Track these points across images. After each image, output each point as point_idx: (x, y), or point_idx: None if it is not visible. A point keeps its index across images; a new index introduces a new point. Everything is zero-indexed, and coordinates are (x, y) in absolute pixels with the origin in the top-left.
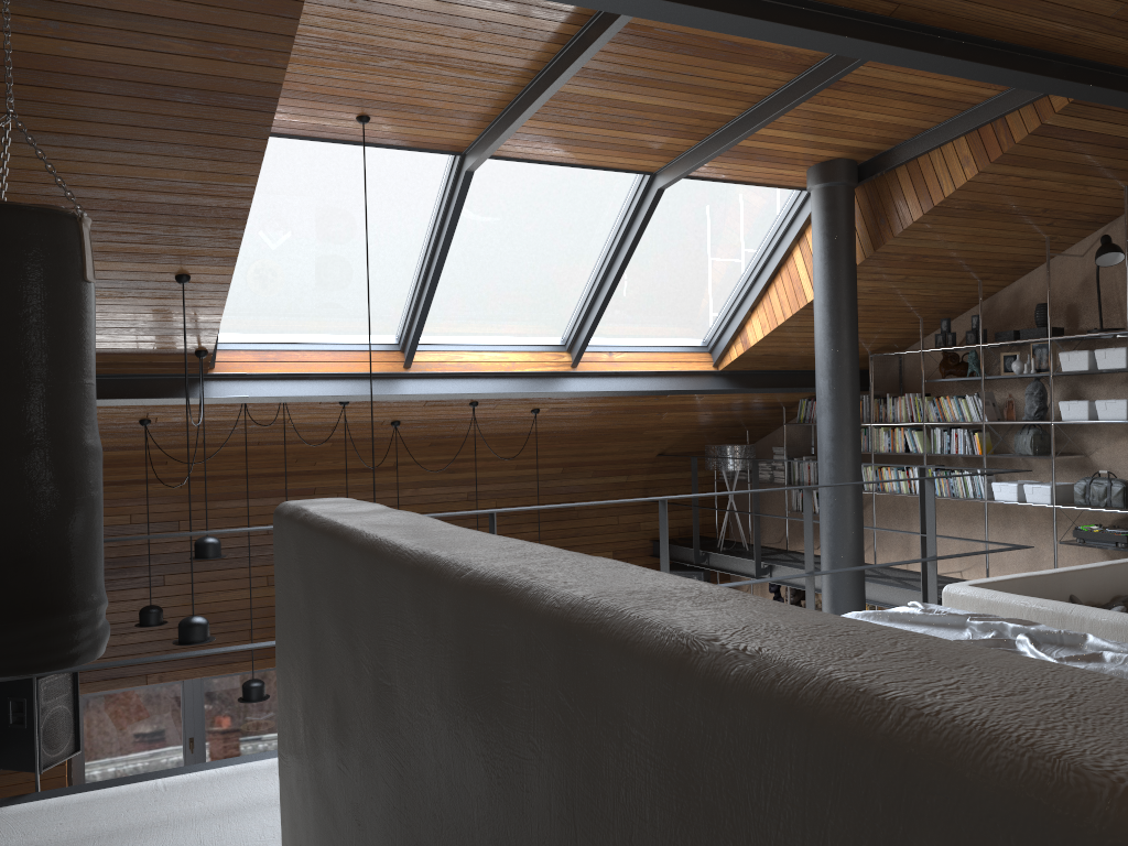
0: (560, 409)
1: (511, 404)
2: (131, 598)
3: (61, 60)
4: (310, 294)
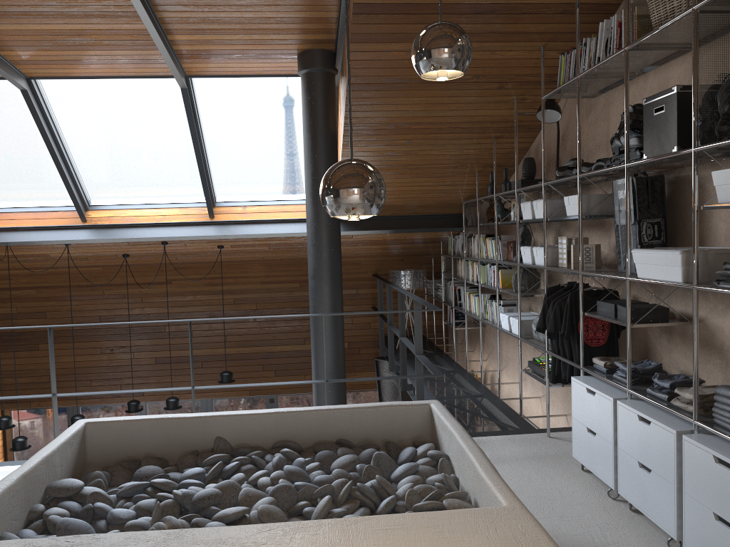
0: (240, 245)
1: (195, 243)
2: (20, 357)
3: None
4: (1, 177)
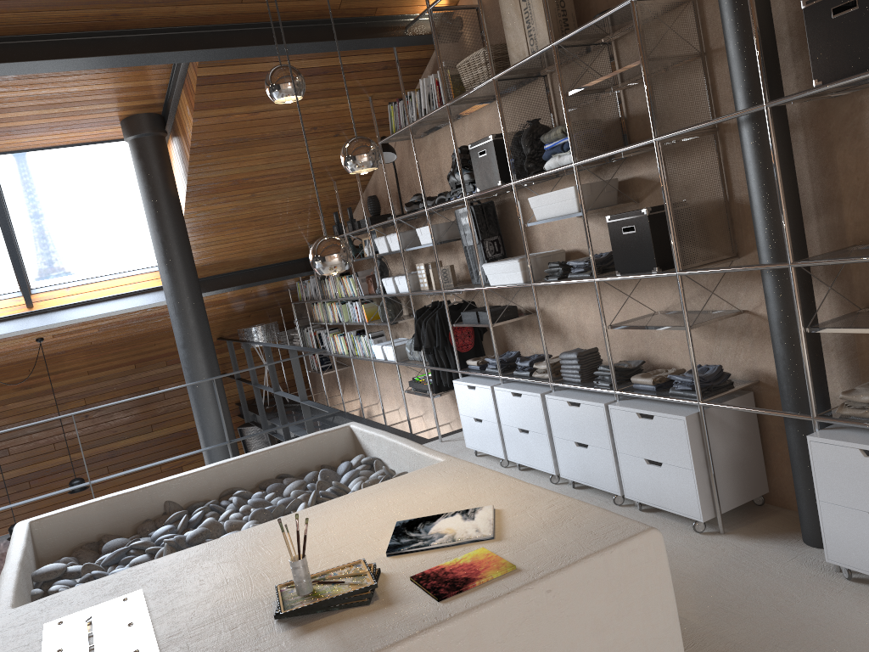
0: (63, 333)
1: (8, 341)
2: None
3: None
4: None
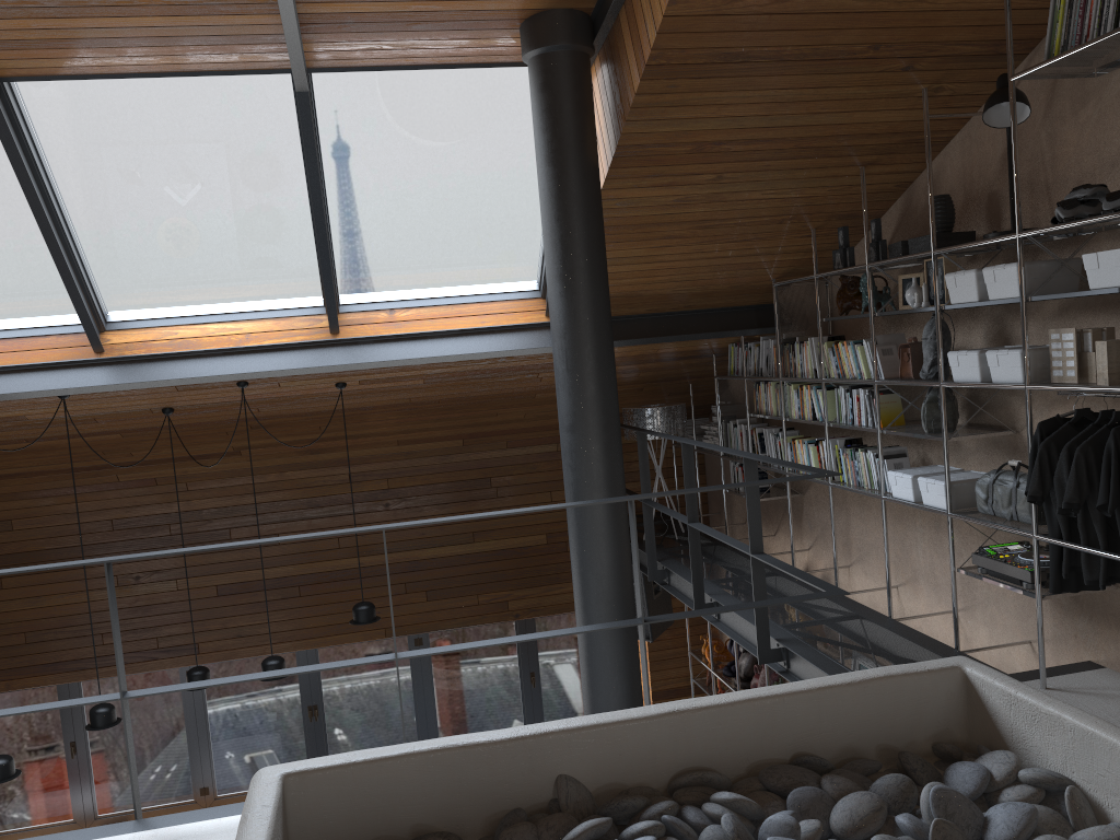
0: (375, 380)
1: (298, 381)
2: None
3: None
4: None
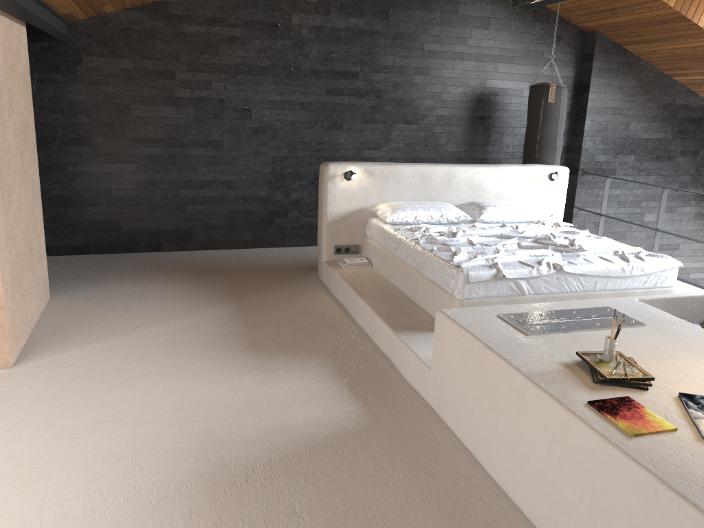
0: None
1: None
2: None
3: (625, 21)
4: None
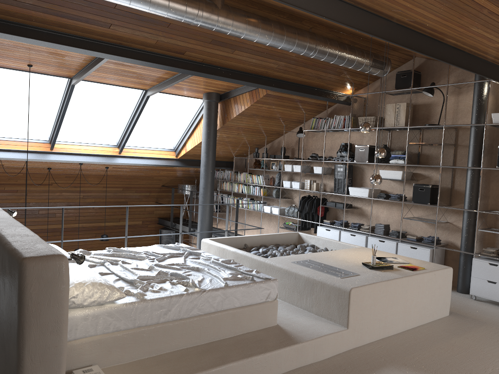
0: (117, 167)
1: (96, 165)
2: None
3: None
4: (12, 120)
